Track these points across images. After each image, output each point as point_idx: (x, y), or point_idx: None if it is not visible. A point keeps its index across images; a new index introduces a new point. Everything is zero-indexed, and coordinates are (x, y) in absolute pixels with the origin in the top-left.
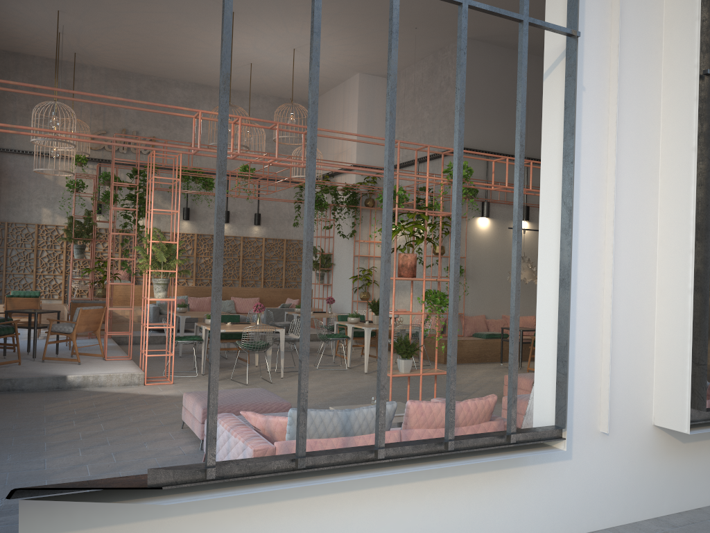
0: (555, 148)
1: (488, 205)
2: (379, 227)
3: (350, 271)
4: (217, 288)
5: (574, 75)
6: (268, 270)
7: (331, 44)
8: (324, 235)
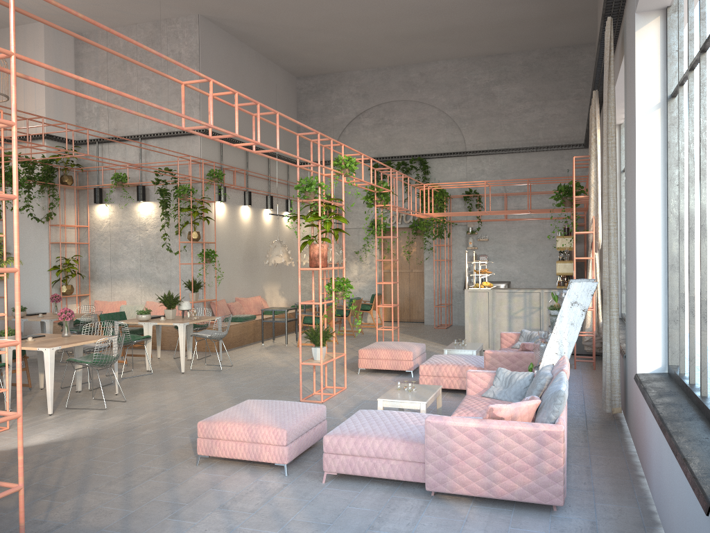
0: (650, 173)
1: (225, 190)
2: (74, 209)
3: (44, 261)
4: None
5: (676, 125)
6: None
7: None
8: None
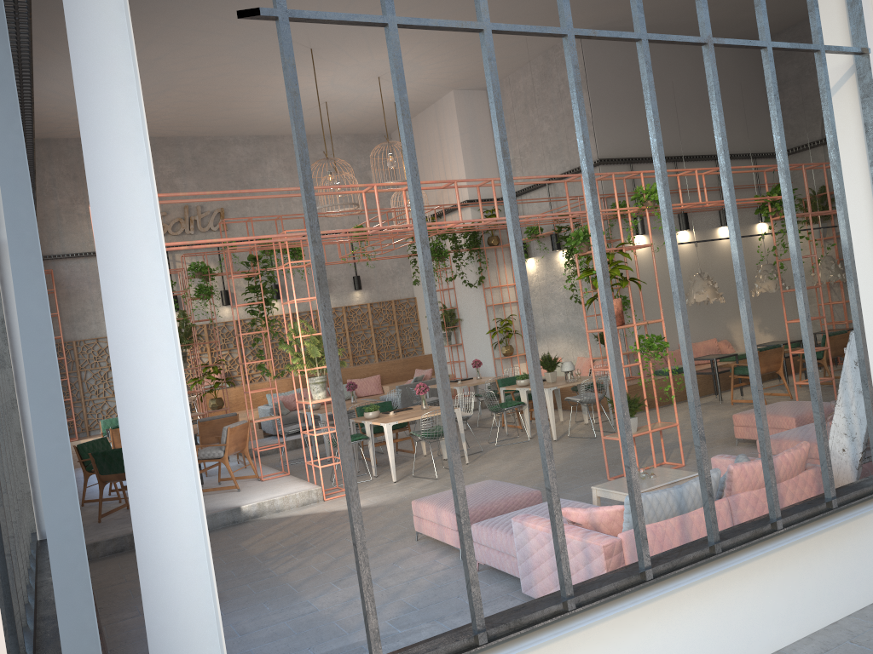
0: (855, 173)
1: (642, 221)
2: (508, 267)
3: (484, 324)
4: (621, 390)
5: (872, 96)
6: (380, 340)
7: (422, 64)
8: (440, 288)
